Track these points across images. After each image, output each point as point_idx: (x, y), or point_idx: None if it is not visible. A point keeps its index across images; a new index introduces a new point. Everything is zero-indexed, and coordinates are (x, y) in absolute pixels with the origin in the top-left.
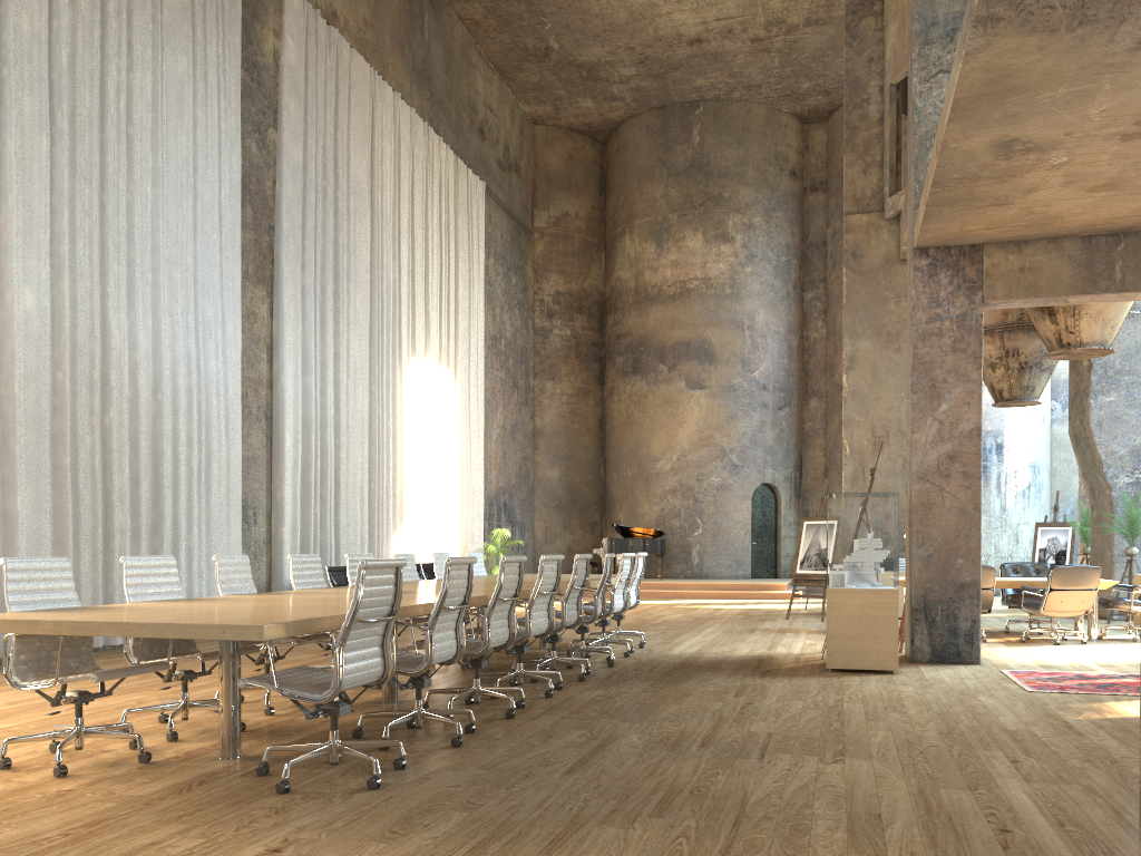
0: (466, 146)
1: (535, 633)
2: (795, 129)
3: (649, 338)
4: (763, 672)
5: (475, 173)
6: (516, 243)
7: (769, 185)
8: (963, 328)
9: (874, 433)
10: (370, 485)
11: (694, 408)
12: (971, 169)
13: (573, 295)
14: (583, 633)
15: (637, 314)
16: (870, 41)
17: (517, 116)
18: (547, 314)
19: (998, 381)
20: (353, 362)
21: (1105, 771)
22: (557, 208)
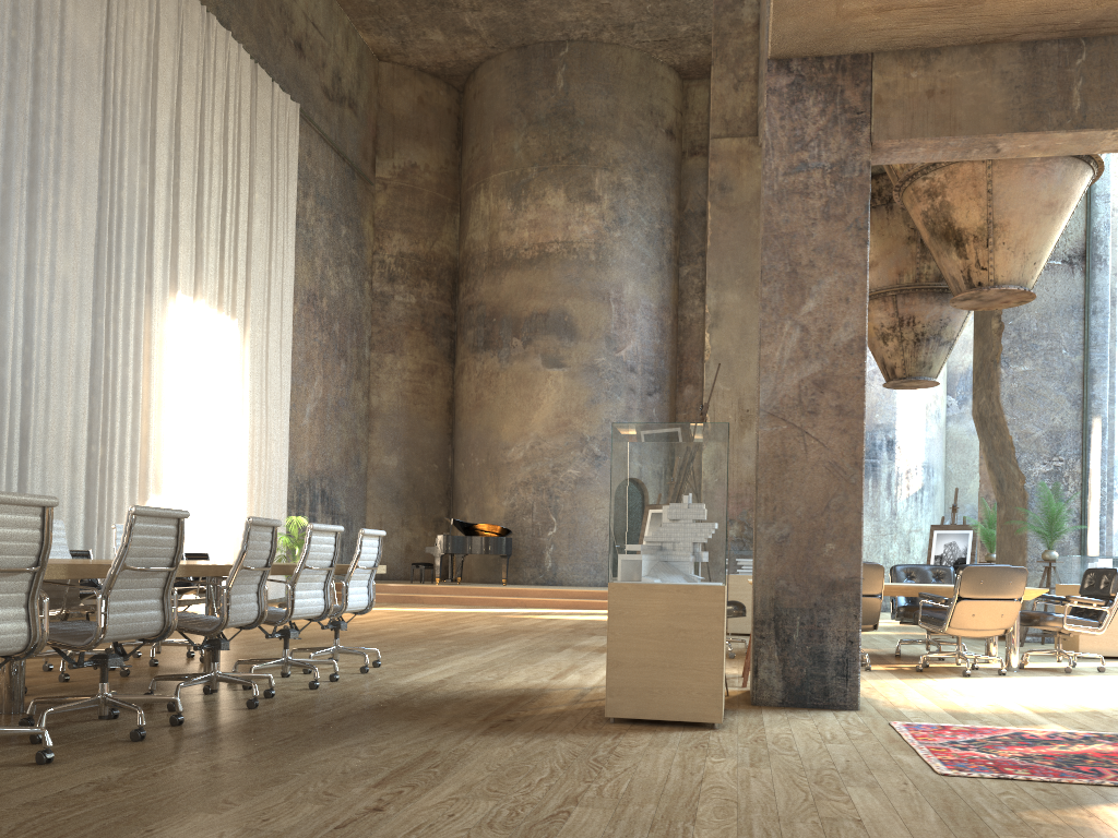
0: (274, 57)
1: None
2: (673, 84)
3: (502, 308)
4: (498, 723)
5: (288, 93)
6: (348, 190)
7: (642, 142)
8: (840, 183)
9: (741, 405)
10: (90, 448)
11: (551, 389)
12: None
13: (420, 259)
14: (215, 651)
15: (491, 281)
16: None
17: (354, 44)
18: (388, 278)
19: (891, 356)
20: (63, 282)
21: None
22: (404, 158)
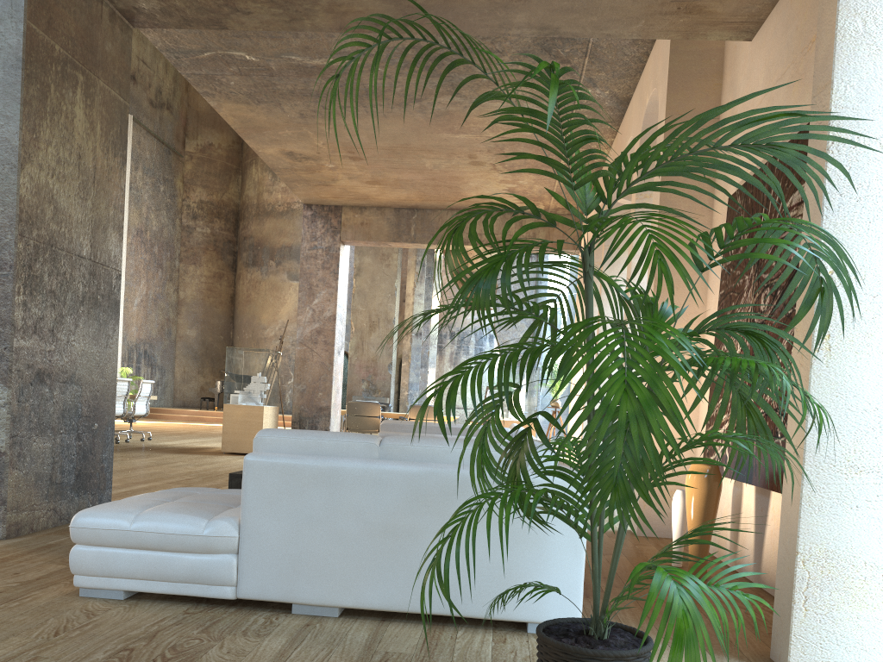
0: None
1: None
2: None
3: (264, 241)
4: (181, 452)
5: None
6: (166, 162)
7: None
8: (329, 255)
9: (370, 318)
10: None
11: (292, 294)
12: (286, 164)
13: (213, 204)
14: None
15: (257, 223)
16: None
17: (171, 68)
18: (192, 216)
19: None
20: None
21: (222, 483)
22: (204, 140)
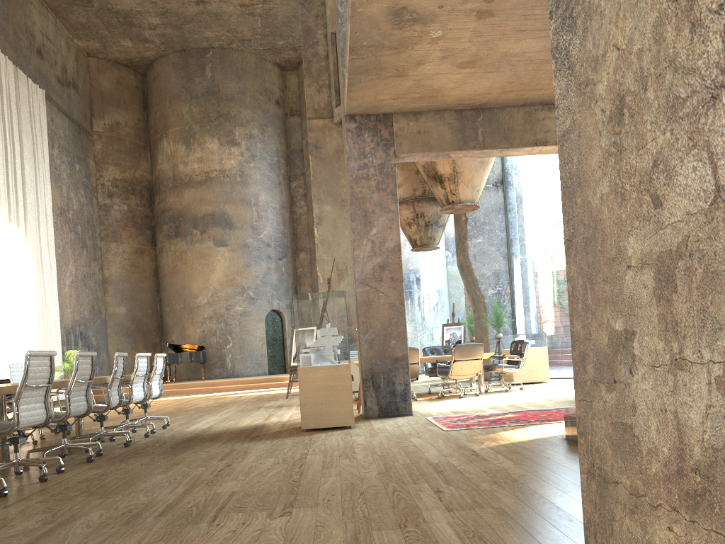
0: (26, 61)
1: (29, 424)
2: (276, 73)
3: (185, 211)
4: (253, 437)
5: (36, 83)
6: (78, 141)
7: (262, 109)
8: (383, 173)
9: (337, 267)
10: None
11: (221, 260)
12: (376, 38)
13: (127, 181)
14: (102, 421)
15: (176, 195)
16: (316, 3)
17: (72, 48)
18: (108, 195)
19: (414, 234)
20: None
21: (510, 491)
22: (111, 119)
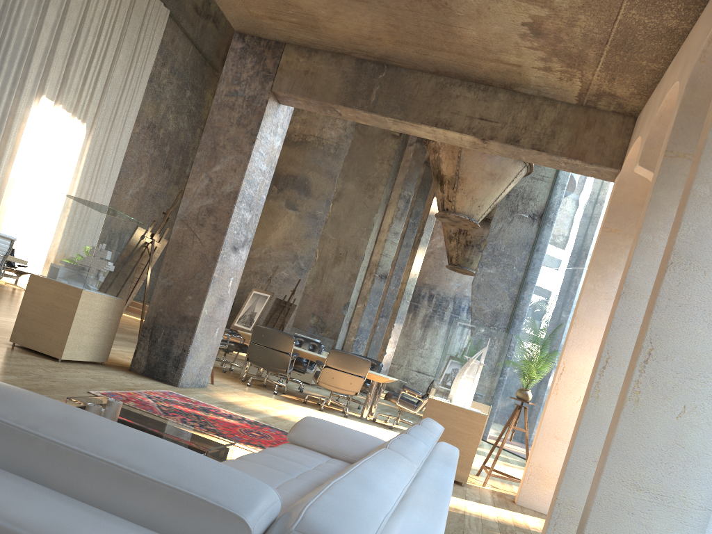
0: None
1: None
2: None
3: None
4: None
5: (164, 2)
6: (199, 71)
7: None
8: (250, 107)
9: (338, 250)
10: None
11: (286, 222)
12: None
13: None
14: None
15: None
16: None
17: None
18: None
19: (451, 250)
20: None
21: None
22: None
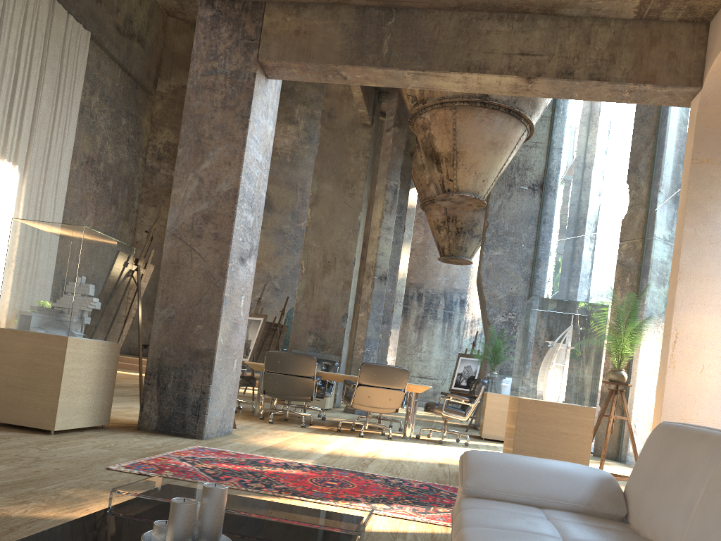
0: None
1: None
2: None
3: None
4: None
5: (83, 24)
6: (131, 95)
7: None
8: (235, 85)
9: (325, 258)
10: None
11: None
12: None
13: None
14: None
15: None
16: None
17: (147, 1)
18: (157, 157)
19: (442, 241)
20: None
21: None
22: (177, 81)
